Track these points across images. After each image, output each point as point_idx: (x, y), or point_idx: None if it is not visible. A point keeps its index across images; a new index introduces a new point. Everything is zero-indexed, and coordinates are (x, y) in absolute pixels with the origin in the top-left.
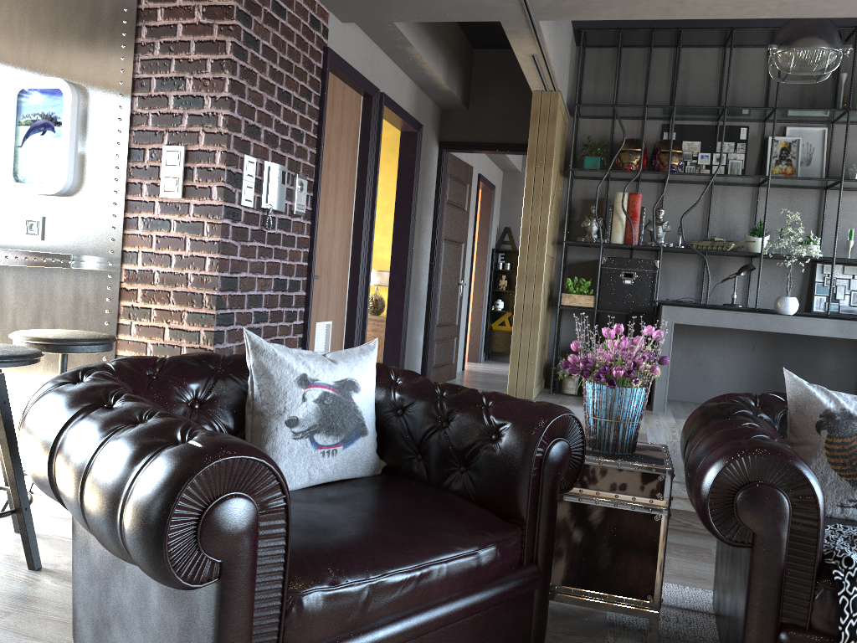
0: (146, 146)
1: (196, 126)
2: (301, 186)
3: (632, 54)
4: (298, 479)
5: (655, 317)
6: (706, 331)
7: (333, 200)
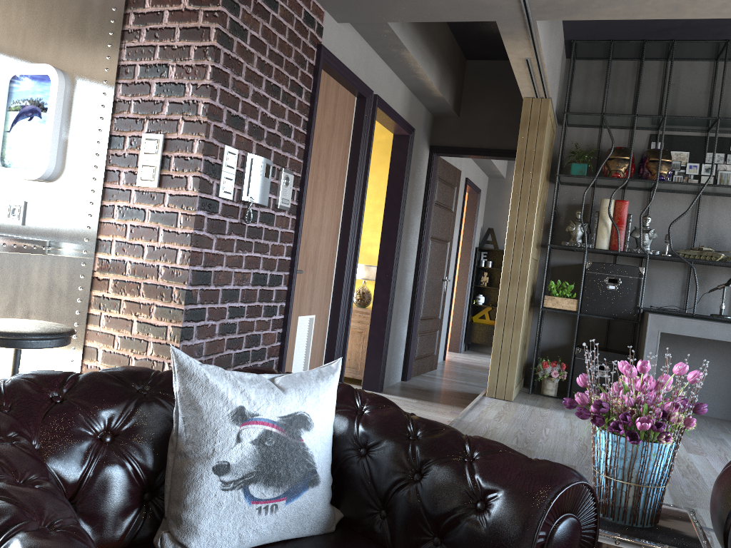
0: (126, 133)
1: (176, 113)
2: (287, 180)
3: (621, 66)
4: (224, 543)
5: (639, 324)
6: (690, 340)
7: (322, 196)
